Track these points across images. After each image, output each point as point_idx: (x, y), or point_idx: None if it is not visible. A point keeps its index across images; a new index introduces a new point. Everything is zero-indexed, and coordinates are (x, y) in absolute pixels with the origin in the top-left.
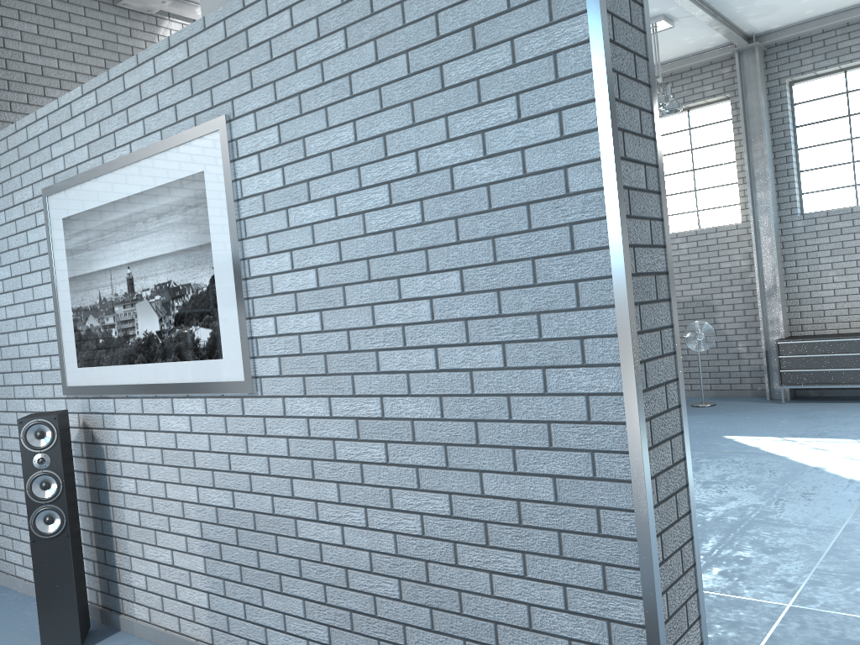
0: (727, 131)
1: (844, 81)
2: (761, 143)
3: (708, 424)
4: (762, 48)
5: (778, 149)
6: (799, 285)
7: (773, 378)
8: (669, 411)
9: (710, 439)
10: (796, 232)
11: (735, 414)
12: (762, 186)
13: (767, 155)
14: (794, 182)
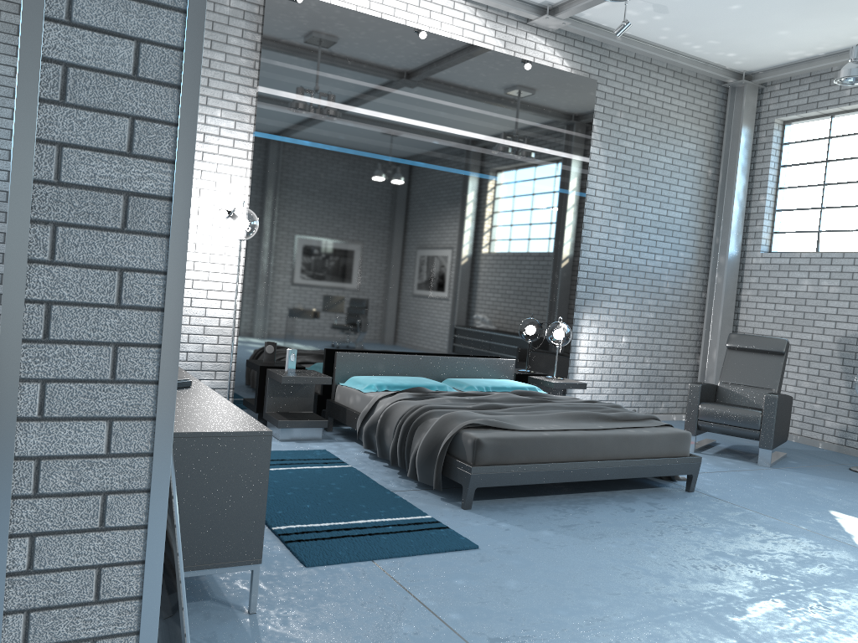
0: None
1: None
2: None
3: (834, 493)
4: None
5: None
6: None
7: None
8: (119, 384)
9: (808, 509)
10: None
11: None
12: None
13: None
14: None
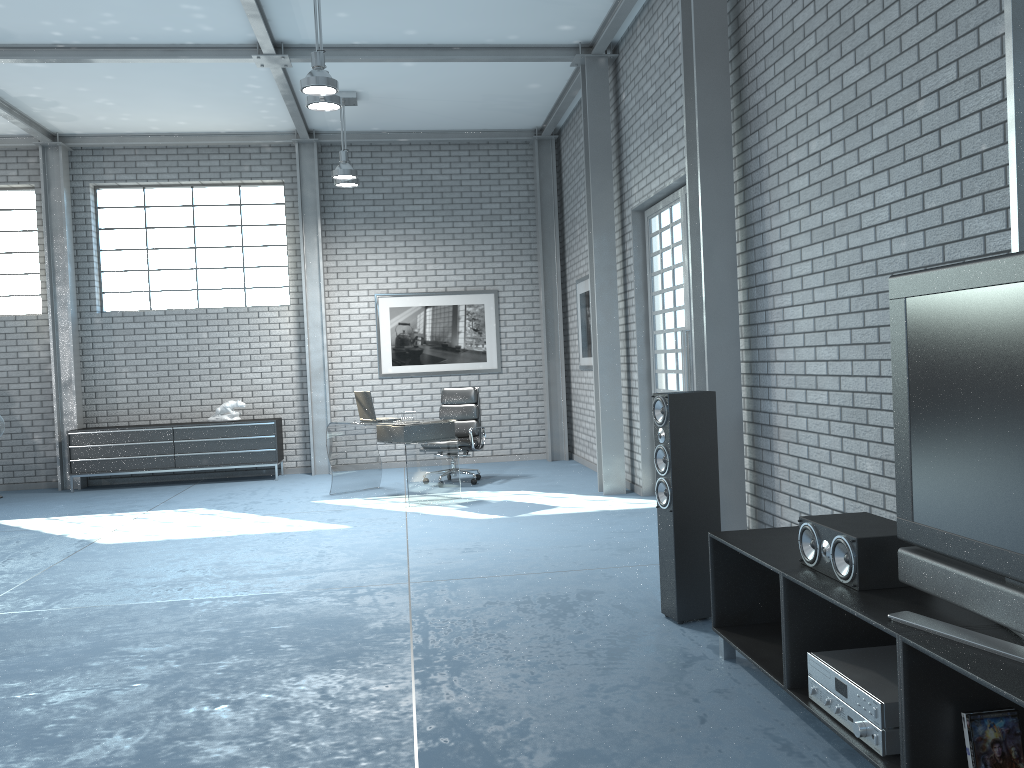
0: (33, 220)
1: (143, 197)
2: (63, 239)
3: None
4: (67, 148)
5: (80, 247)
6: (97, 379)
7: (67, 468)
8: None
9: None
10: (95, 328)
11: (17, 503)
12: (63, 281)
13: (67, 252)
14: (95, 281)
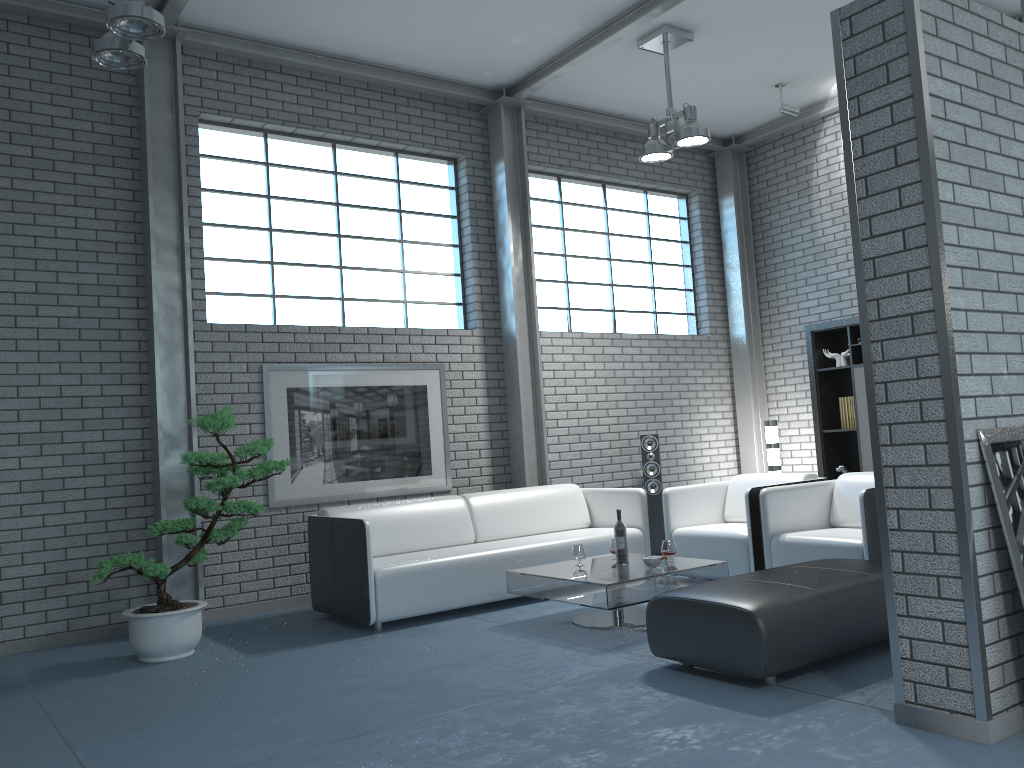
0: None
1: None
2: None
3: None
4: None
5: None
6: None
7: None
8: (925, 423)
9: None
10: None
11: None
12: None
13: None
14: None
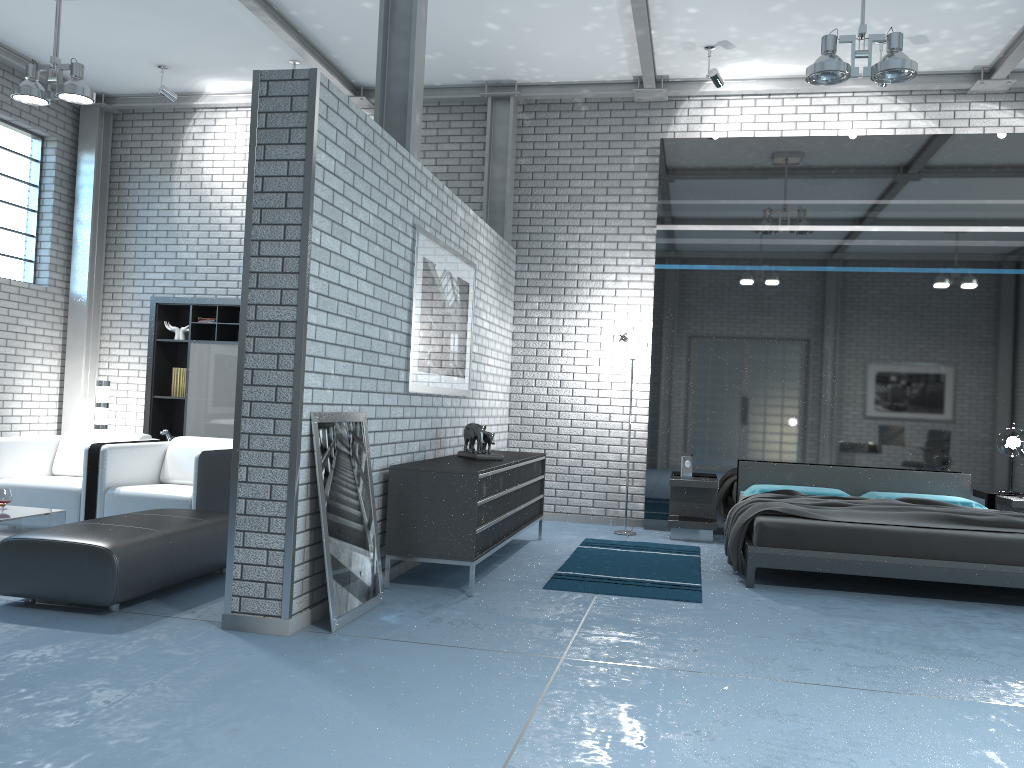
0: None
1: None
2: None
3: None
4: None
5: None
6: None
7: None
8: (278, 403)
9: None
10: None
11: None
12: None
13: None
14: None
